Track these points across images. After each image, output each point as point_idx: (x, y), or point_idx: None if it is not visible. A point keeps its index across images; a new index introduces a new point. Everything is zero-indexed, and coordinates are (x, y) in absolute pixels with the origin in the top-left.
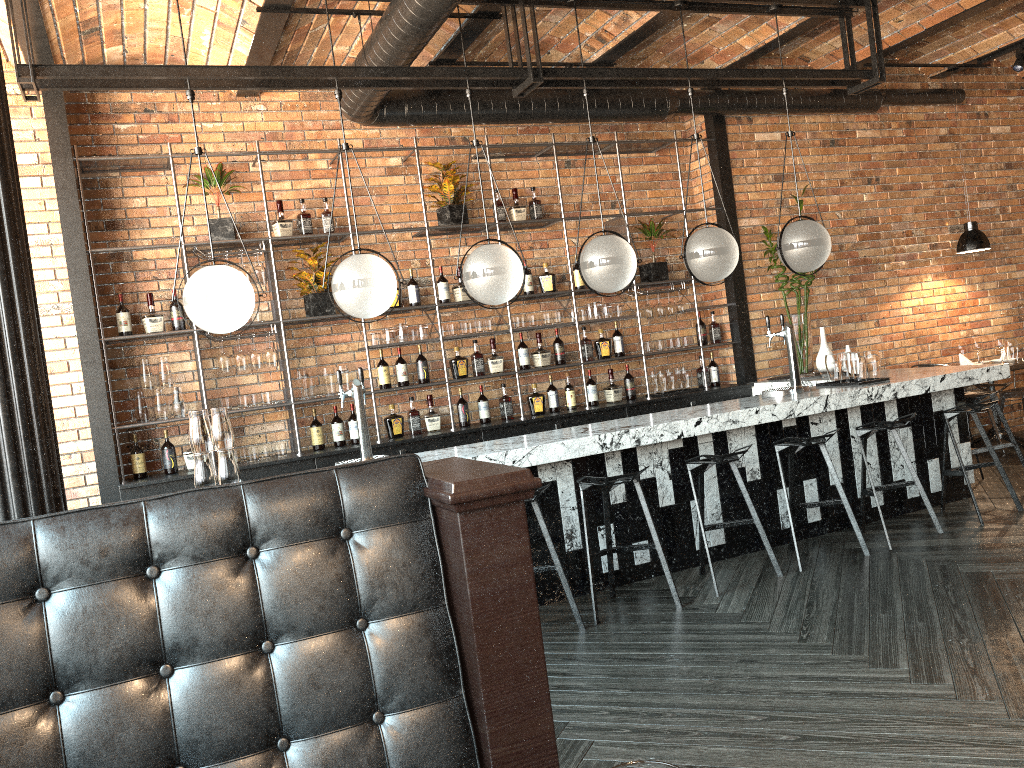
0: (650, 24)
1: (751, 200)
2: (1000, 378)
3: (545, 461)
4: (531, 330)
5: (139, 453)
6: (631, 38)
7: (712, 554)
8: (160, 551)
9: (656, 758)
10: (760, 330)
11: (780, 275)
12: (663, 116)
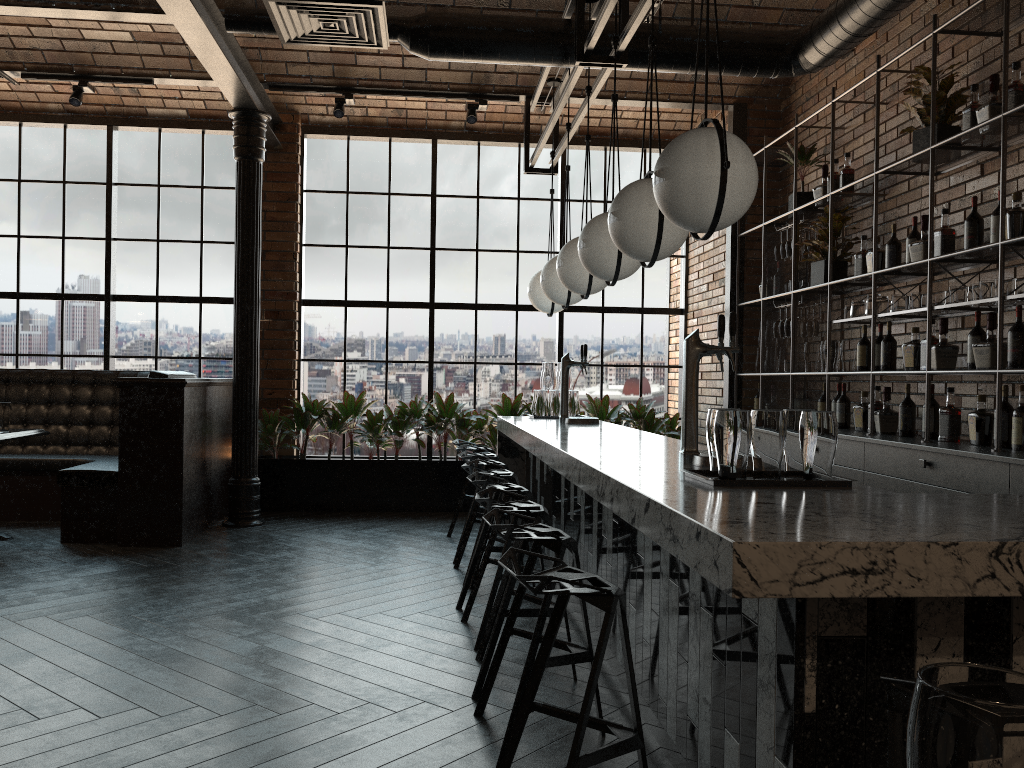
0: None
1: None
2: (714, 581)
3: (522, 445)
4: None
5: (755, 398)
6: None
7: (595, 633)
8: None
9: (235, 569)
10: None
11: None
12: None
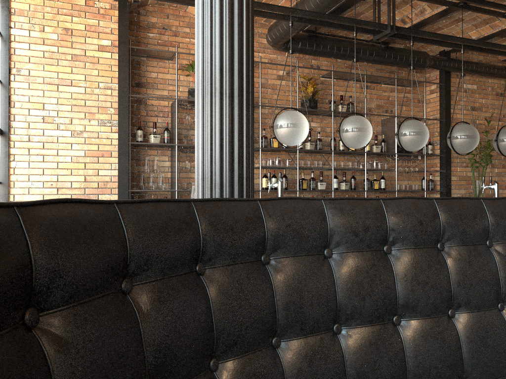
0: (436, 15)
1: (458, 118)
2: None
3: None
4: (338, 170)
5: None
6: (421, 22)
7: None
8: (394, 235)
9: None
10: (455, 186)
11: (472, 158)
12: (423, 67)
